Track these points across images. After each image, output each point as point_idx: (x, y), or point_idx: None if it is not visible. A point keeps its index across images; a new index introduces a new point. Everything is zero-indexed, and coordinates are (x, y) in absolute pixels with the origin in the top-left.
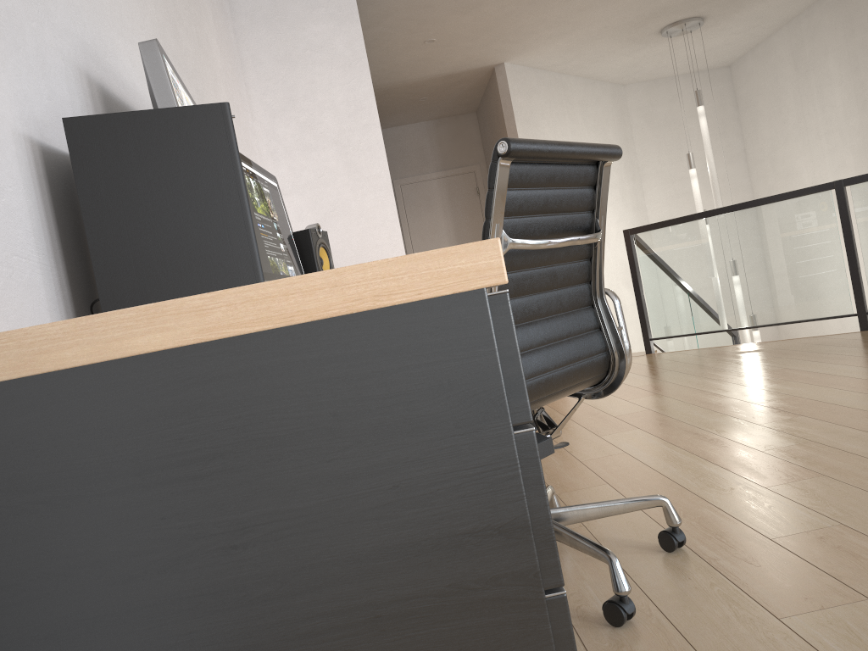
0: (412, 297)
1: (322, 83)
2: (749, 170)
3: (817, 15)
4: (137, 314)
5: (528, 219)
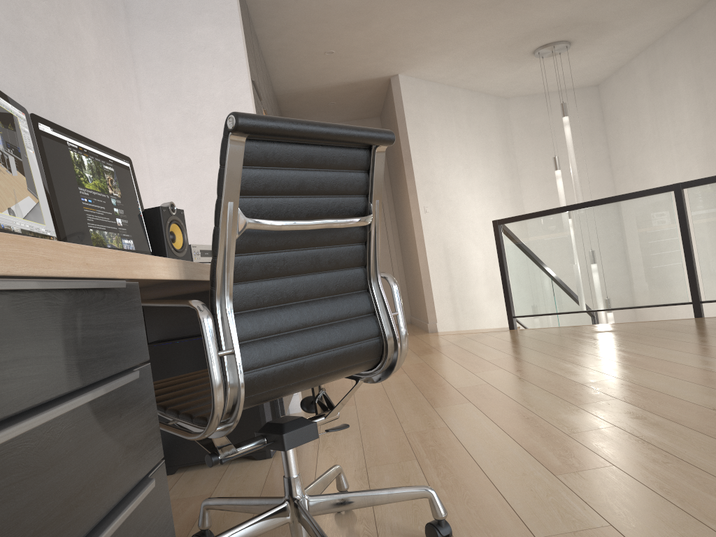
0: None
1: (204, 79)
2: (613, 174)
3: (669, 43)
4: None
5: (279, 200)
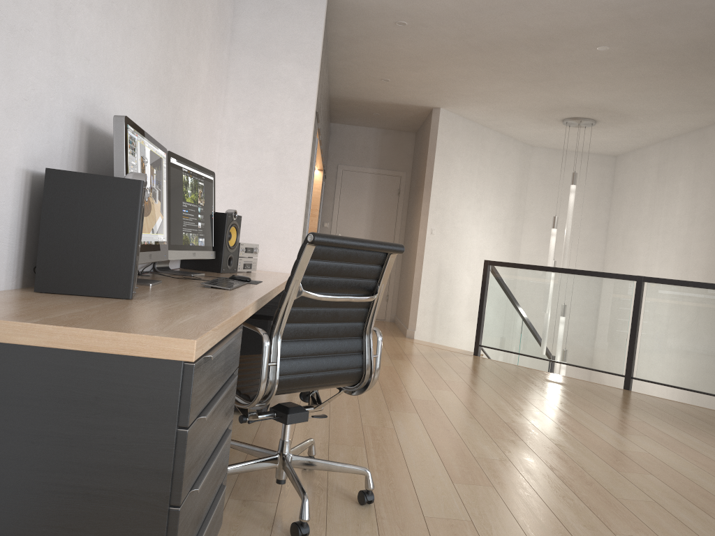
0: (148, 355)
1: (279, 105)
2: (607, 239)
3: (682, 144)
4: (22, 326)
5: (323, 279)
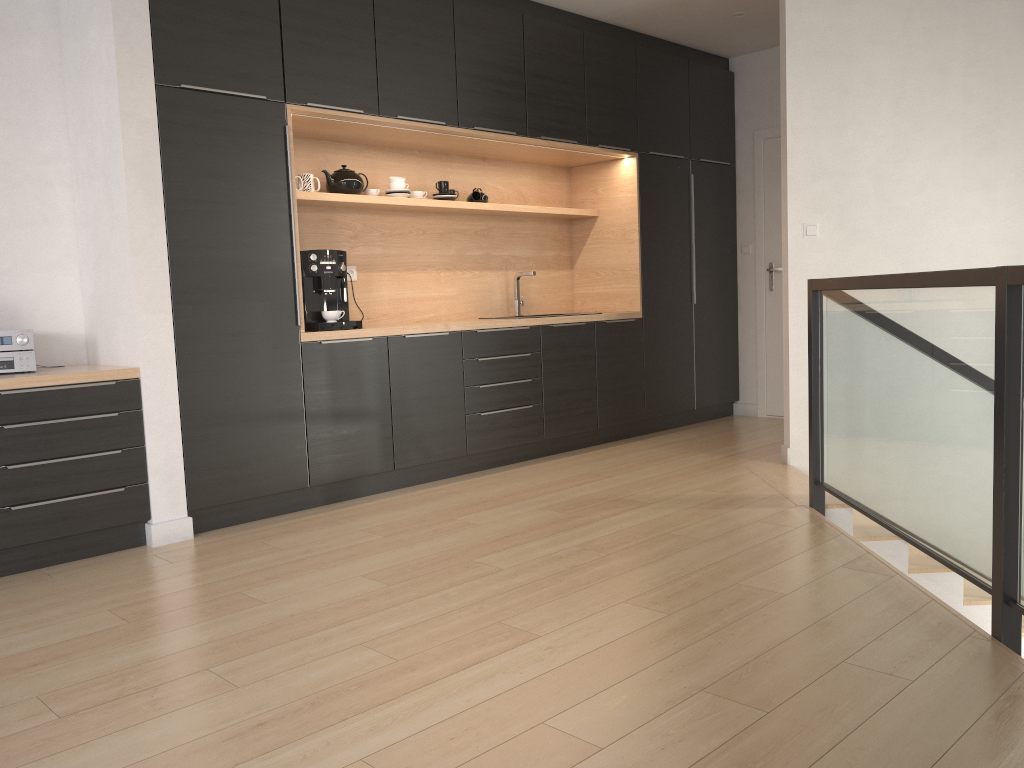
0: None
1: (96, 100)
2: None
3: None
4: None
5: None
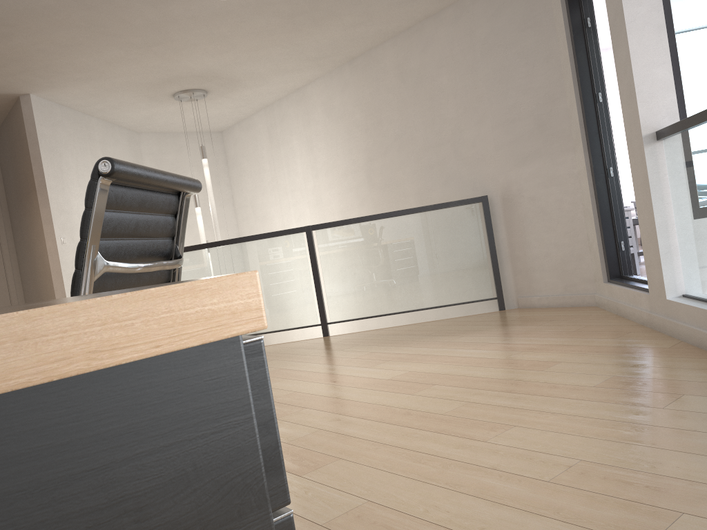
0: (146, 352)
1: None
2: (236, 213)
3: (285, 106)
4: None
5: (120, 242)
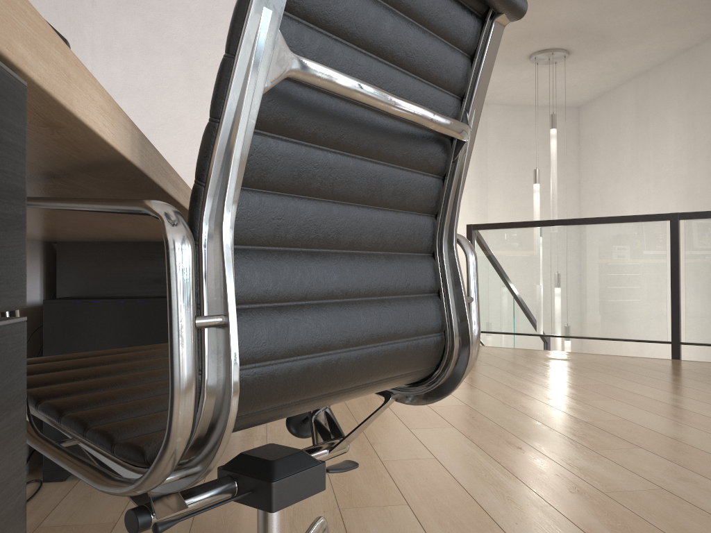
0: None
1: None
2: (580, 200)
3: (665, 73)
4: None
5: (344, 49)
